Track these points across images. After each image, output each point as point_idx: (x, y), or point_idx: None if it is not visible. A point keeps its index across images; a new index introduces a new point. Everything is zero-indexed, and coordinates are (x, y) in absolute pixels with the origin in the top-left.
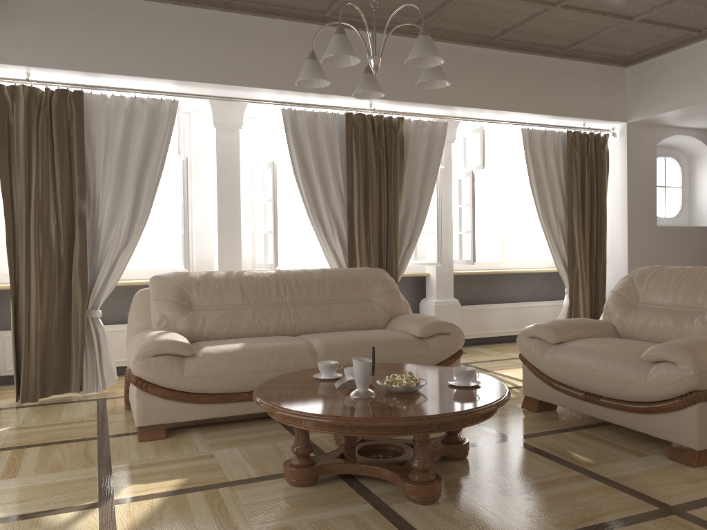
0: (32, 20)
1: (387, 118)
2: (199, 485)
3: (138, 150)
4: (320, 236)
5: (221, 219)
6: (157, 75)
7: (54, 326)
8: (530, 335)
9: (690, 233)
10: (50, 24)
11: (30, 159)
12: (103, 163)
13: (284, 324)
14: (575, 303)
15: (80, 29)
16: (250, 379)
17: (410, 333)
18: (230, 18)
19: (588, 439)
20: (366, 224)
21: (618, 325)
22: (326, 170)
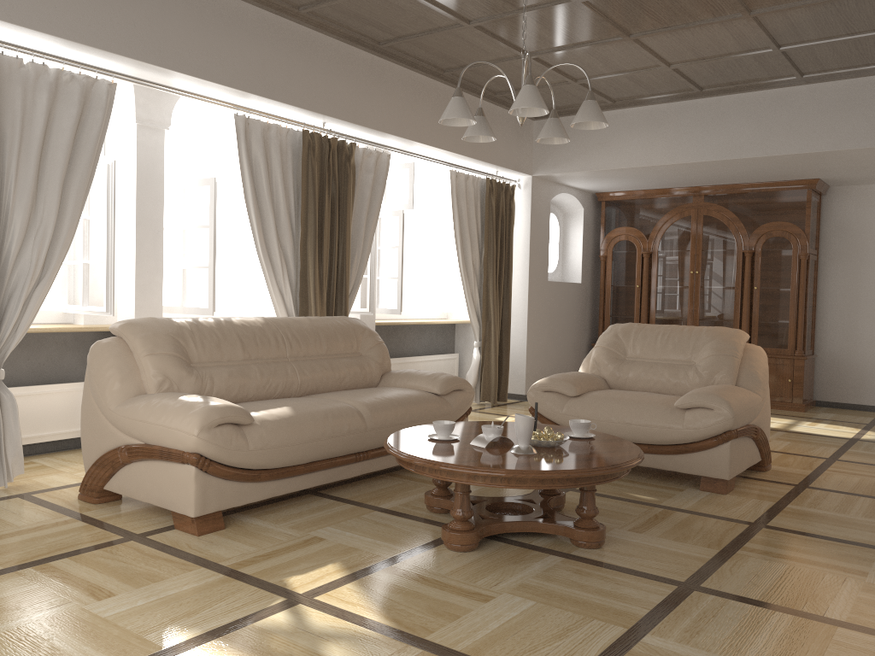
0: None
1: (340, 142)
2: (365, 566)
3: (66, 145)
4: (269, 276)
5: (141, 247)
6: (106, 47)
7: None
8: (546, 389)
9: (568, 289)
10: None
11: None
12: (17, 157)
13: (291, 384)
14: (486, 356)
15: None
16: (309, 449)
17: (424, 390)
18: None
19: (626, 482)
20: (319, 265)
21: (611, 378)
22: (278, 196)
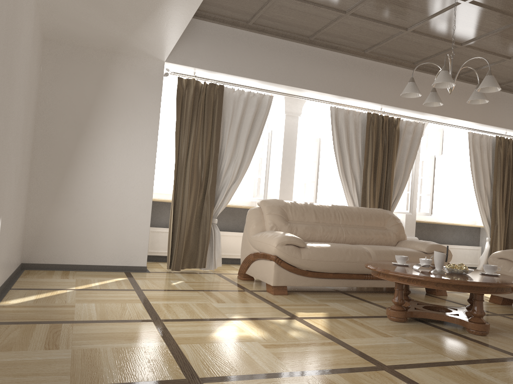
0: (204, 42)
1: (390, 117)
2: (338, 316)
3: (249, 124)
4: (345, 187)
5: (283, 171)
6: (267, 80)
7: (193, 225)
8: (499, 257)
9: None
10: (213, 45)
11: (191, 123)
12: (229, 129)
13: (340, 237)
14: (494, 247)
15: (229, 49)
16: (335, 265)
17: (418, 250)
18: (310, 49)
19: None
20: (373, 182)
21: None
22: (352, 146)
